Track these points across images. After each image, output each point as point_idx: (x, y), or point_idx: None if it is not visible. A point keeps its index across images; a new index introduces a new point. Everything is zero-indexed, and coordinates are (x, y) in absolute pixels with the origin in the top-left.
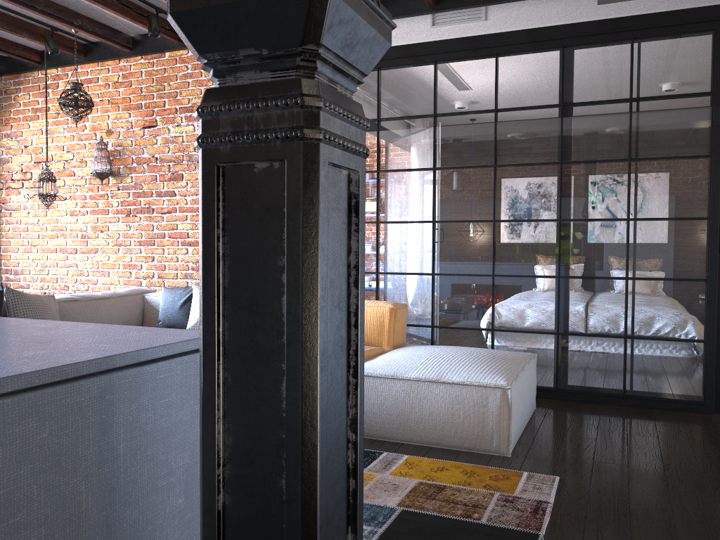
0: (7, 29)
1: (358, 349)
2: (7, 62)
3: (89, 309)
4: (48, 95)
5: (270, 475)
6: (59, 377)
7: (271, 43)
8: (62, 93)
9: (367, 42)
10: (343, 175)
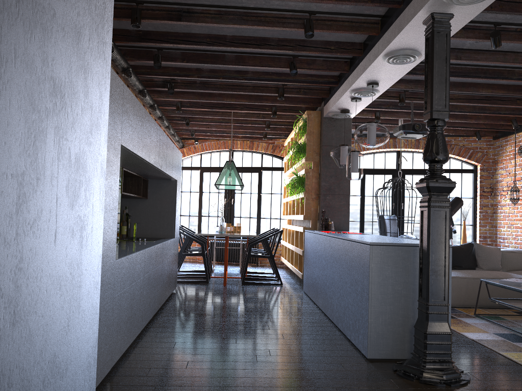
0: (492, 122)
1: (445, 243)
2: (501, 131)
3: (520, 257)
4: (519, 145)
5: (425, 261)
6: (405, 245)
7: (425, 192)
8: (519, 147)
9: (445, 188)
10: (441, 211)
